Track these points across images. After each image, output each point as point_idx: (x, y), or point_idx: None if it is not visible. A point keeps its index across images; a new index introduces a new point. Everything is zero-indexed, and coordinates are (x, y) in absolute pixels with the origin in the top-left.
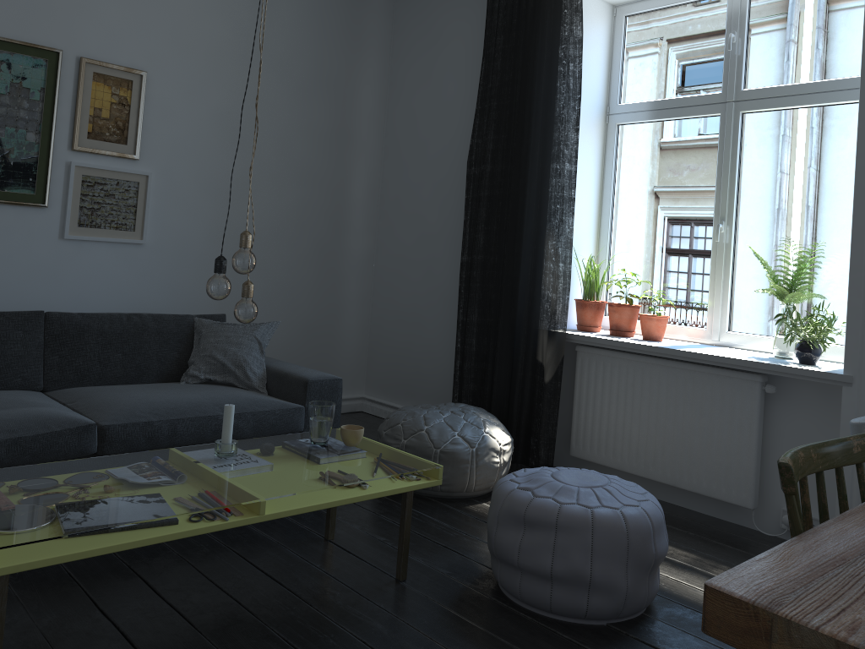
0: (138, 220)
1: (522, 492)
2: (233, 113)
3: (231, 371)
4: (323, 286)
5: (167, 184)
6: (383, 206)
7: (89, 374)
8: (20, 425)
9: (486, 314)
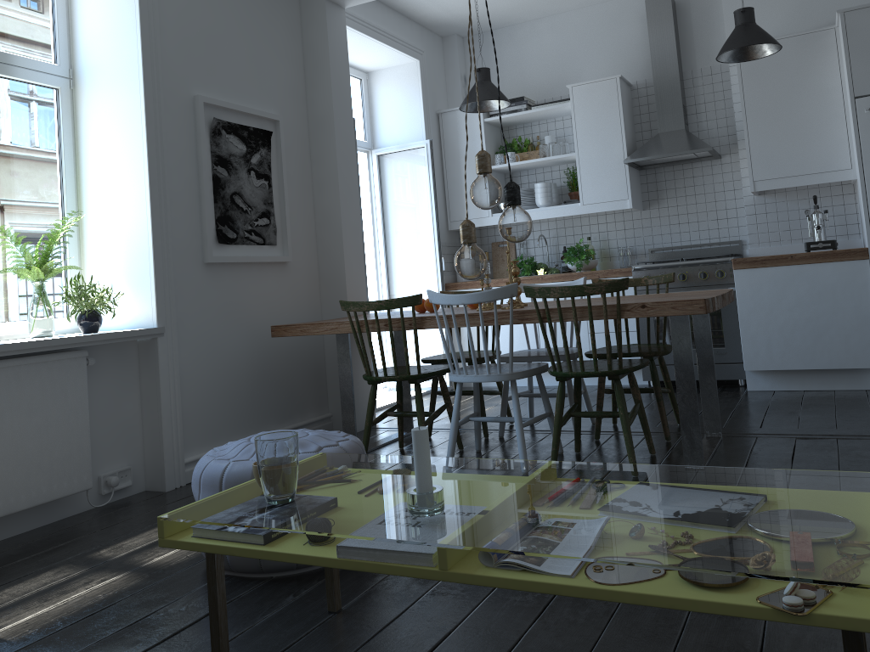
0: None
1: (325, 450)
2: None
3: None
4: None
5: None
6: None
7: None
8: None
9: None
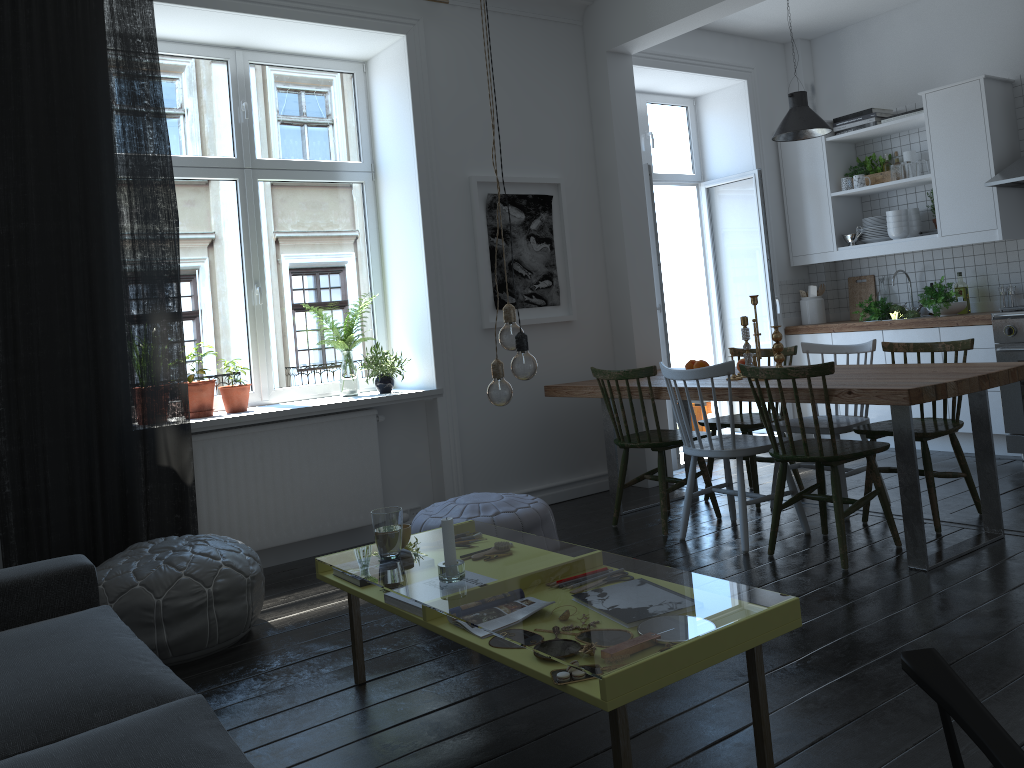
0: None
1: (500, 515)
2: None
3: None
4: None
5: None
6: None
7: None
8: (203, 743)
9: (61, 431)
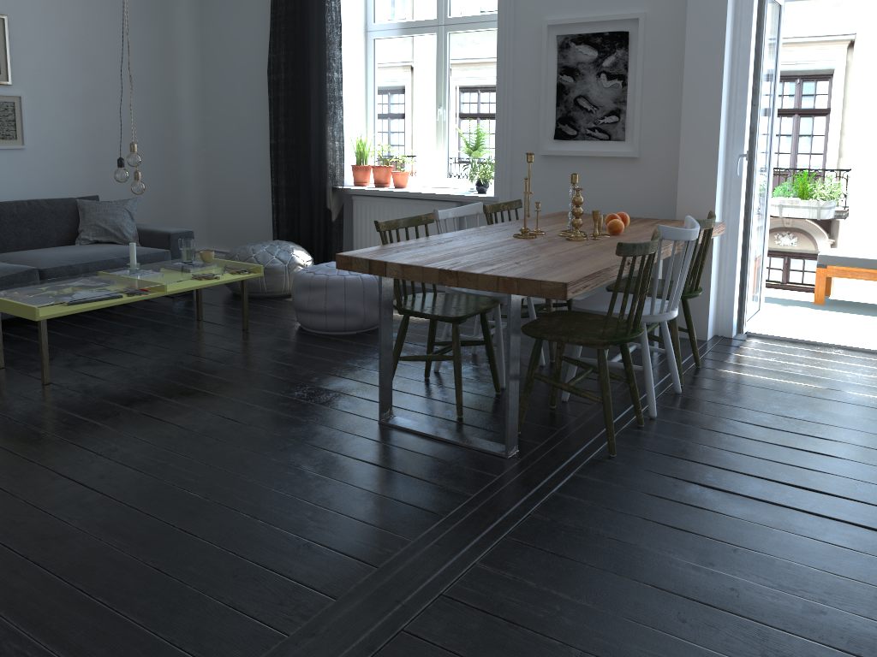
0: (19, 131)
1: (308, 274)
2: (79, 42)
3: (112, 233)
4: (167, 169)
5: (36, 102)
6: (206, 104)
7: (9, 244)
8: None
9: (290, 180)
